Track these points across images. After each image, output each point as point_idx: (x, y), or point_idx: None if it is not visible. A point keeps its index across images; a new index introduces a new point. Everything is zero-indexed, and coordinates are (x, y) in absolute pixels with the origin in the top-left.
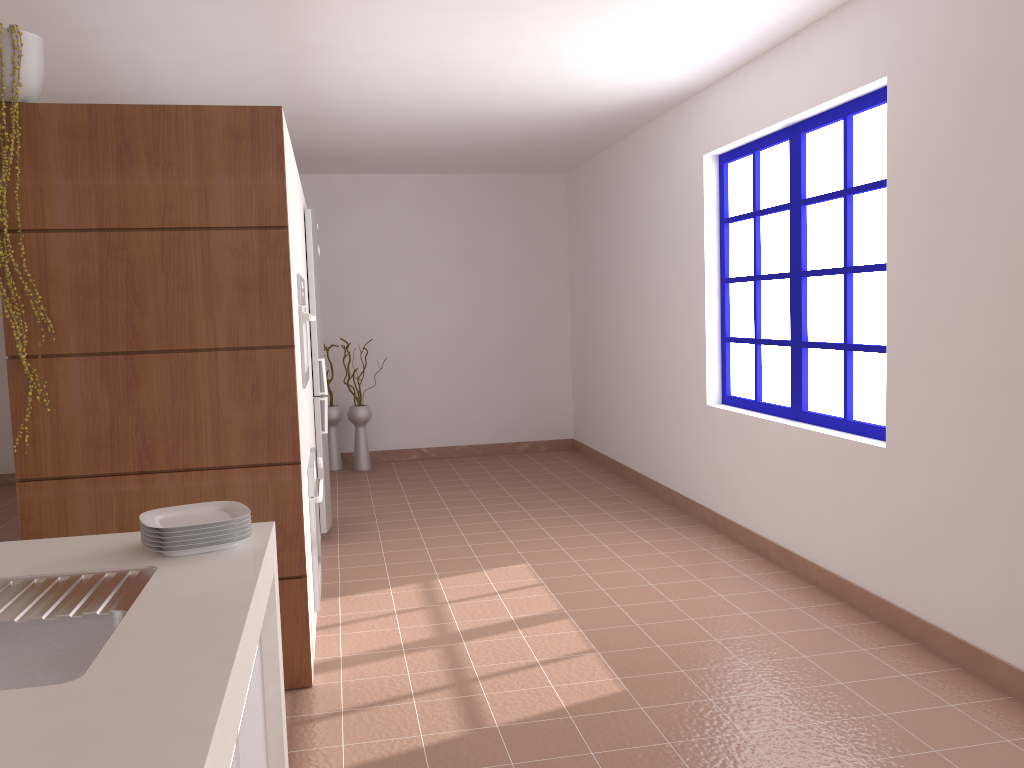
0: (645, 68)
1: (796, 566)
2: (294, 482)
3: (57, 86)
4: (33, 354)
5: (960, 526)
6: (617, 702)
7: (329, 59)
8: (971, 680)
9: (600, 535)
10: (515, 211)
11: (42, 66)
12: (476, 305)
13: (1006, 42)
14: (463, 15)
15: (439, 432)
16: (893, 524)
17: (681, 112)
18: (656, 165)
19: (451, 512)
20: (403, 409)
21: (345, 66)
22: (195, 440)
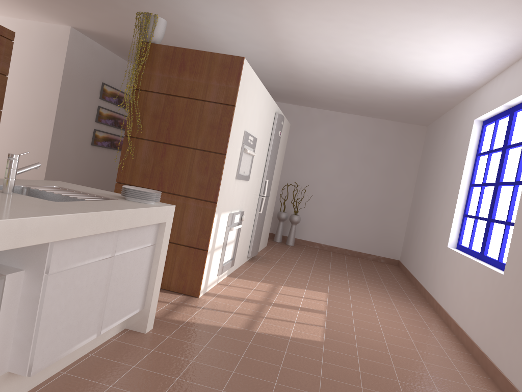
0: (443, 70)
1: (458, 333)
2: (212, 210)
3: (190, 47)
4: (133, 136)
5: (520, 318)
6: (314, 343)
7: (292, 47)
8: None
9: (373, 295)
10: (395, 140)
11: (163, 31)
12: (364, 182)
13: None
14: (343, 32)
15: (331, 238)
16: (497, 315)
17: (471, 98)
18: (457, 124)
19: (313, 268)
20: (317, 223)
21: (300, 51)
22: (179, 183)
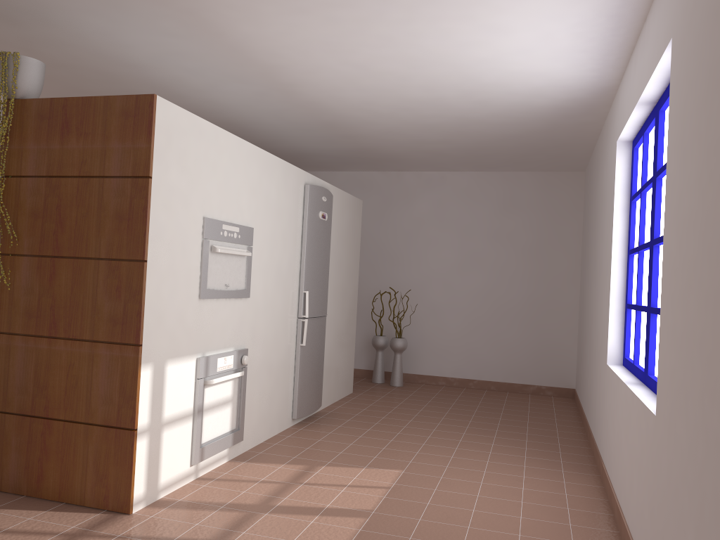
0: (539, 66)
1: (621, 528)
2: (134, 359)
3: None
4: (6, 253)
5: (678, 511)
6: None
7: (293, 75)
8: None
9: (493, 463)
10: (538, 200)
11: (36, 77)
12: (500, 272)
13: None
14: (338, 29)
15: (463, 367)
16: (654, 499)
17: (613, 107)
18: (605, 155)
19: (408, 424)
20: (437, 345)
21: (309, 80)
22: (81, 319)
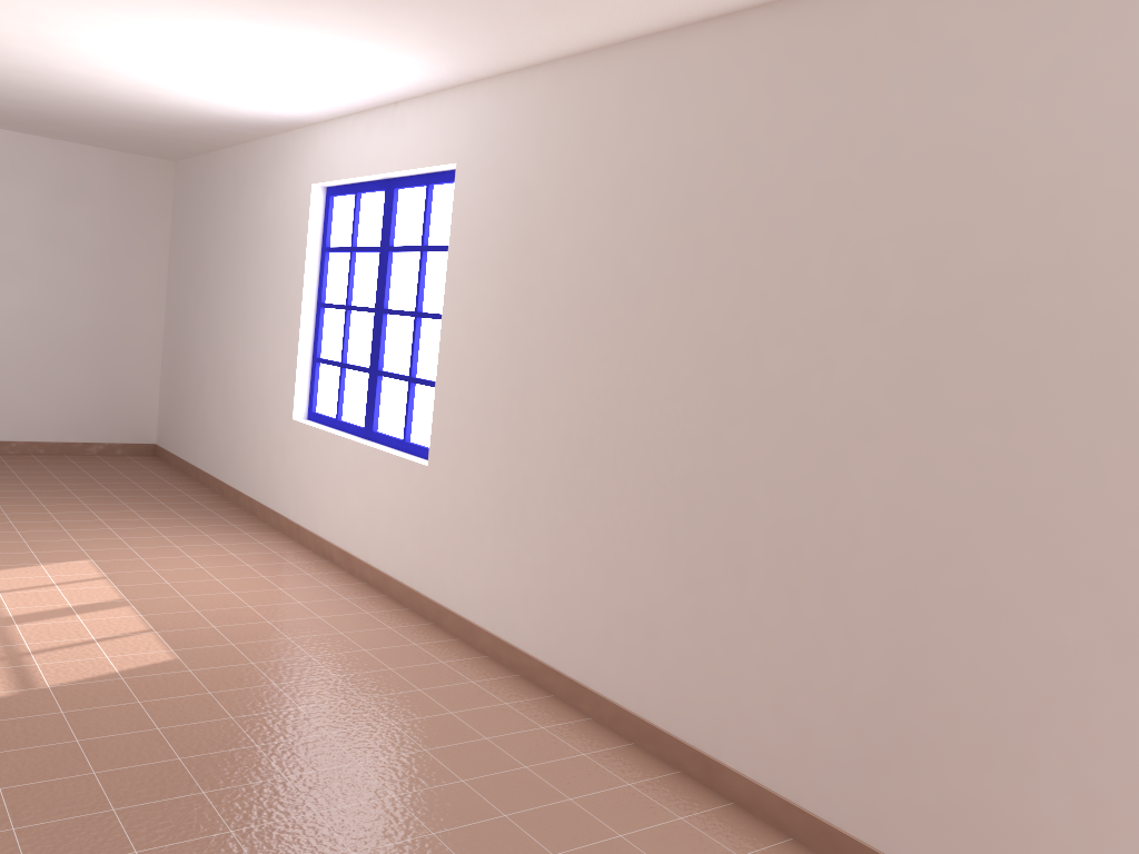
0: (261, 95)
1: (353, 566)
2: None
3: None
4: None
5: (469, 528)
6: (168, 667)
7: None
8: (463, 646)
9: (173, 537)
10: (112, 191)
11: None
12: (54, 287)
13: (530, 165)
14: (75, 14)
15: None
16: (427, 528)
17: (296, 137)
18: (269, 181)
19: (4, 510)
20: None
21: None
22: None
